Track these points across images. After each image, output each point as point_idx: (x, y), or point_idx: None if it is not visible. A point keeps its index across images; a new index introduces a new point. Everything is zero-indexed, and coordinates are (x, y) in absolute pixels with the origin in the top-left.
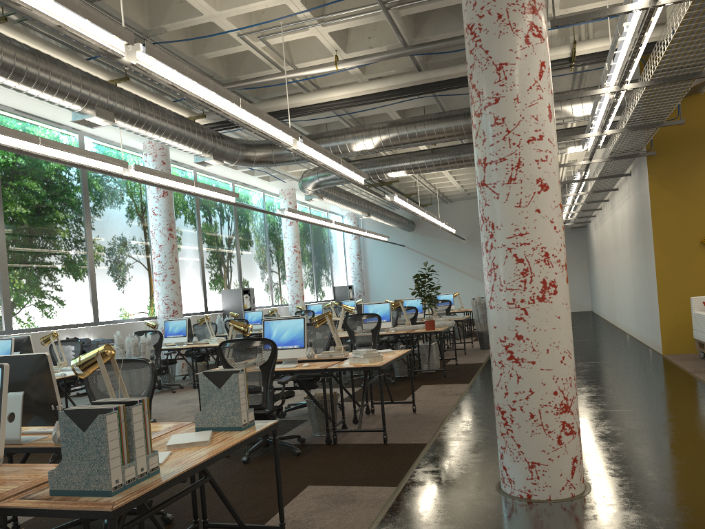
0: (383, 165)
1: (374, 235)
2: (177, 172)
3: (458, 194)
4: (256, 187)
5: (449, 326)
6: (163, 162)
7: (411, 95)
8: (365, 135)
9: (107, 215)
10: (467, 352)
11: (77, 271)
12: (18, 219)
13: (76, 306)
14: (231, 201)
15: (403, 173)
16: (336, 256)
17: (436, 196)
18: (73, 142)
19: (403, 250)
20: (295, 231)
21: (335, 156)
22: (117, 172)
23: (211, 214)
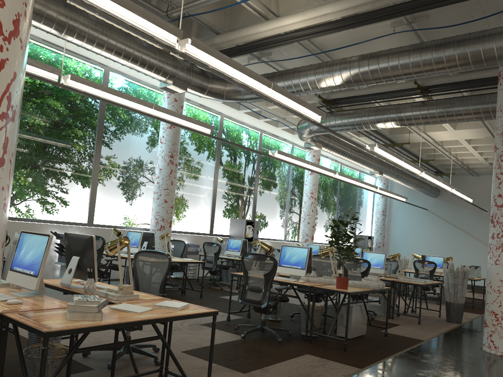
0: (369, 115)
1: (389, 194)
2: (203, 114)
3: (485, 168)
4: (285, 139)
5: (374, 288)
6: (175, 99)
7: (370, 20)
8: (326, 70)
9: (121, 138)
10: (427, 321)
11: (79, 178)
12: (26, 127)
13: (71, 207)
14: (205, 132)
15: (388, 124)
16: (362, 210)
17: (460, 167)
18: (98, 74)
19: (425, 213)
20: (314, 180)
21: (261, 77)
22: (49, 78)
23: (233, 154)
